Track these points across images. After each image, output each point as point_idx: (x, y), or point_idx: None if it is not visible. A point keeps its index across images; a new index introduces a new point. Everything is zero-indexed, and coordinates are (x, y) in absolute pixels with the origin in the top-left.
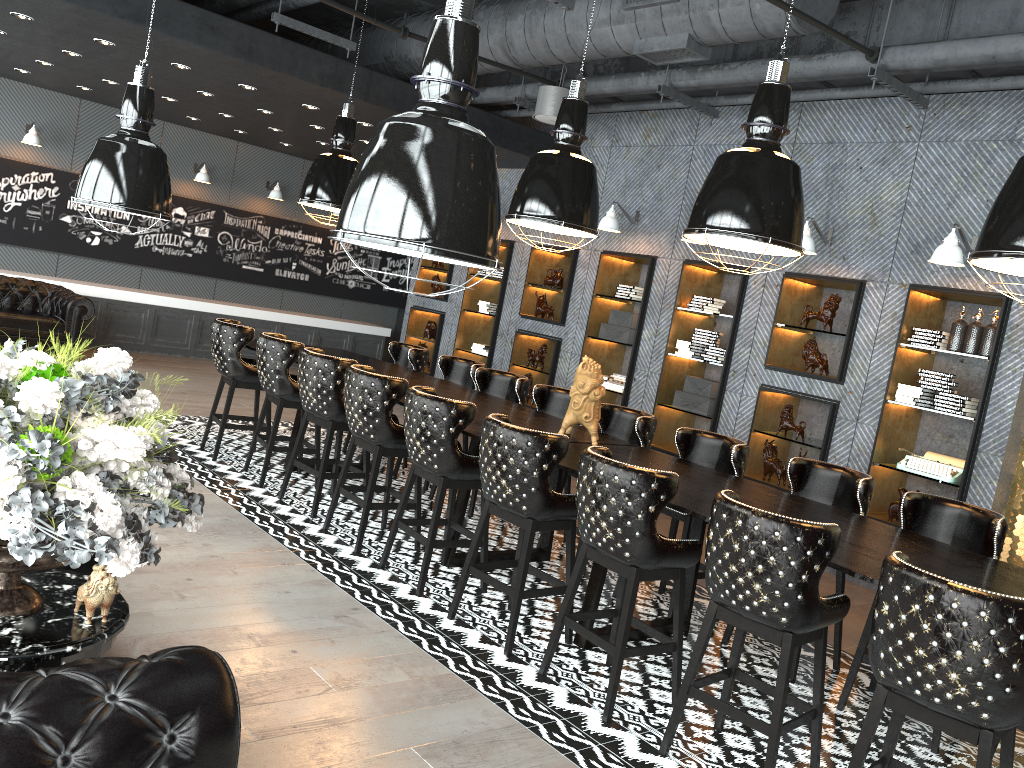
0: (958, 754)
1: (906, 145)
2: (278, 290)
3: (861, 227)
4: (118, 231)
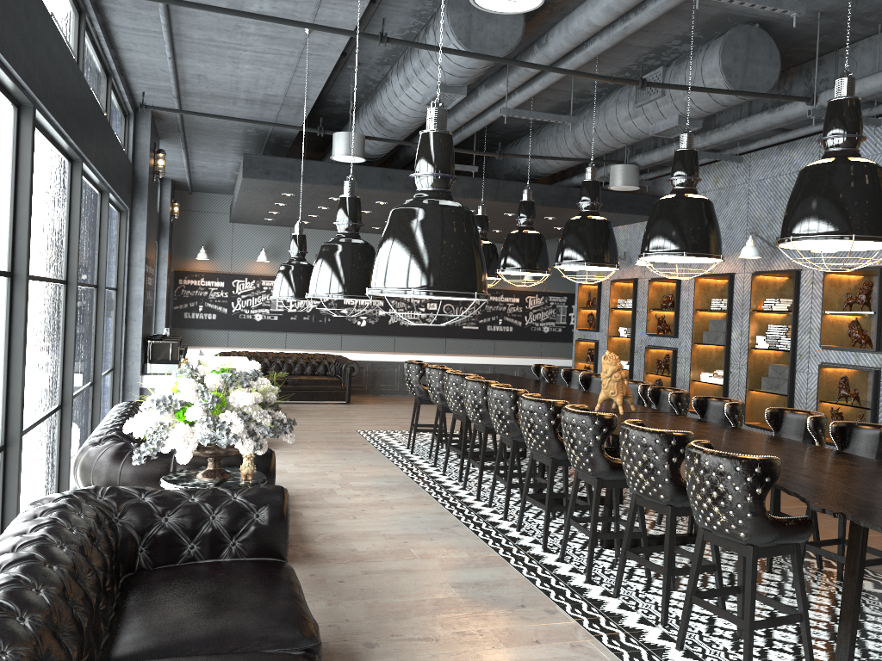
0: (879, 616)
1: None
2: (491, 341)
3: None
4: (377, 314)
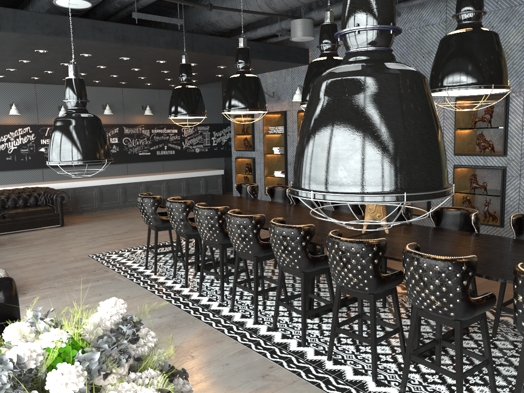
0: None
1: (520, 7)
2: (160, 162)
3: None
4: None
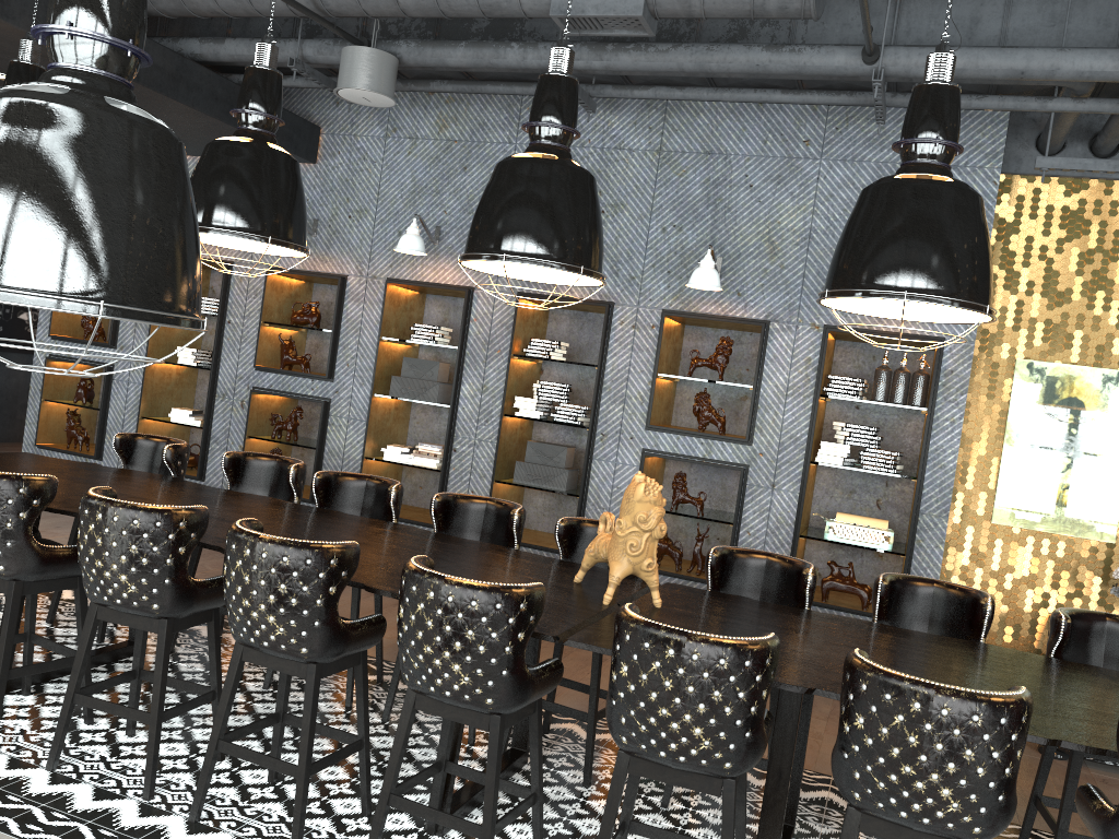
0: None
1: (805, 162)
2: None
3: (758, 257)
4: None
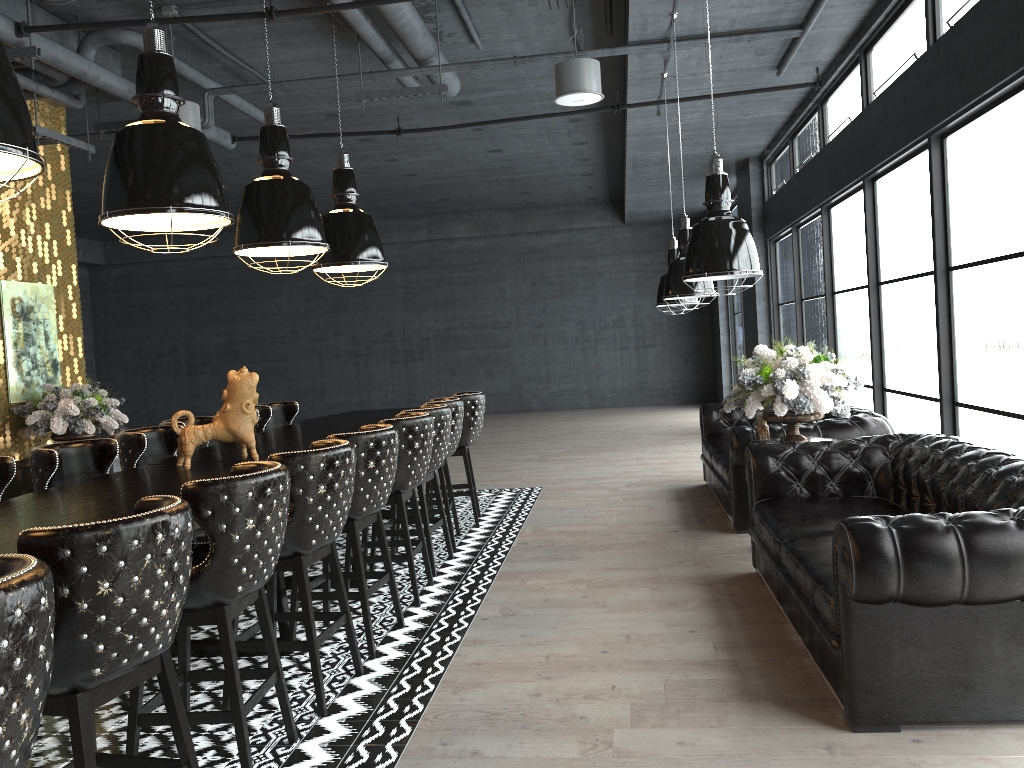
0: None
1: None
2: None
3: None
4: None
